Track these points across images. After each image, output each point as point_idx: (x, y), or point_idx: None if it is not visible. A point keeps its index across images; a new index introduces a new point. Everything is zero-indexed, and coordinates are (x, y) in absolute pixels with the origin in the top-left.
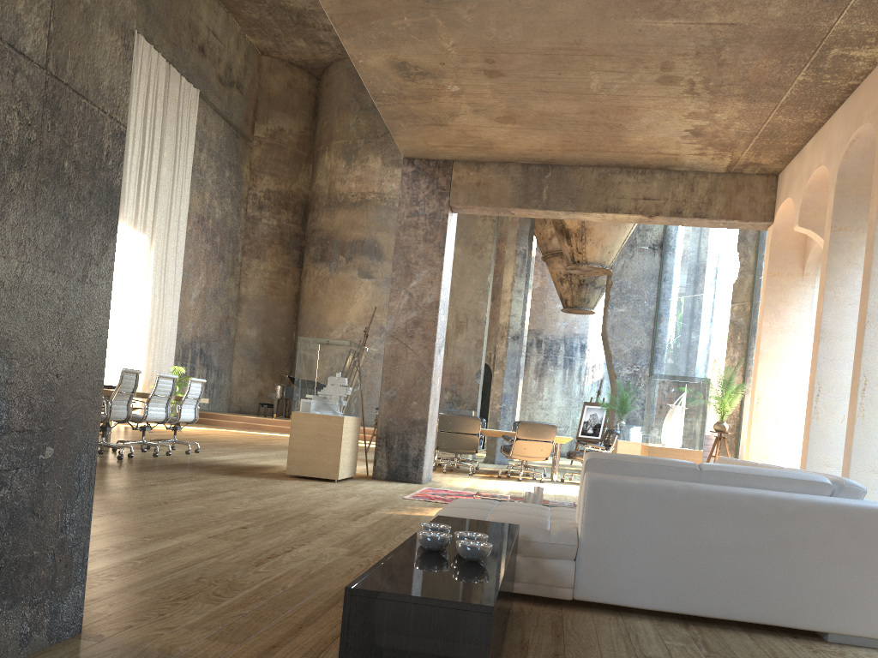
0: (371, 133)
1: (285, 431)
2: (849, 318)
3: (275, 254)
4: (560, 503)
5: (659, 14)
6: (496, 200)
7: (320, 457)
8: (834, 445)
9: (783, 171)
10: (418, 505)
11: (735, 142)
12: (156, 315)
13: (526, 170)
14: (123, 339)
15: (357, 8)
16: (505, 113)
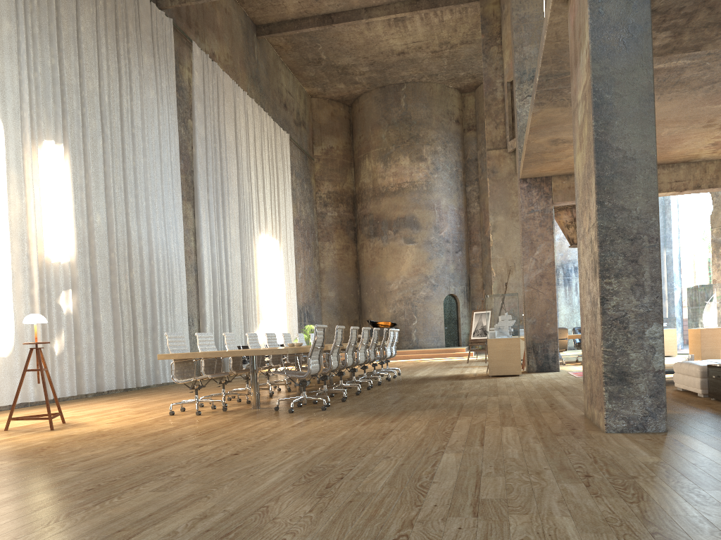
0: (399, 140)
1: None
2: None
3: (339, 236)
4: None
5: (717, 103)
6: None
7: (508, 362)
8: None
9: None
10: None
11: None
12: (287, 293)
13: None
14: (275, 312)
15: (548, 123)
16: None
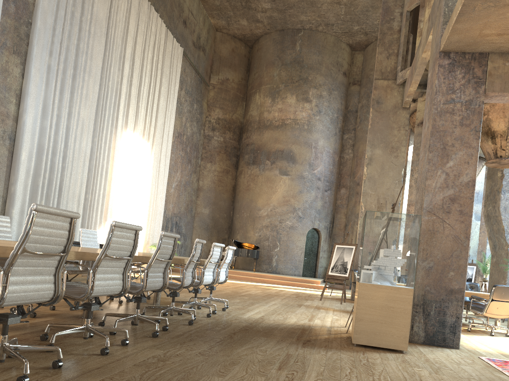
0: (289, 80)
1: (233, 278)
2: None
3: (221, 159)
4: None
5: None
6: None
7: (388, 327)
8: None
9: None
10: None
11: None
12: (152, 198)
13: None
14: (133, 214)
15: None
16: None
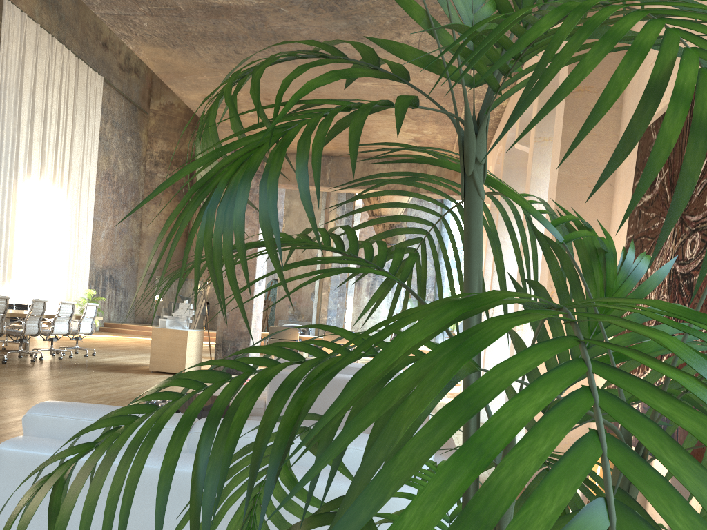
0: None
1: None
2: None
3: (169, 200)
4: None
5: (361, 80)
6: (295, 180)
7: (172, 358)
8: None
9: None
10: None
11: (444, 146)
12: (73, 250)
13: None
14: (46, 270)
15: (172, 70)
16: None
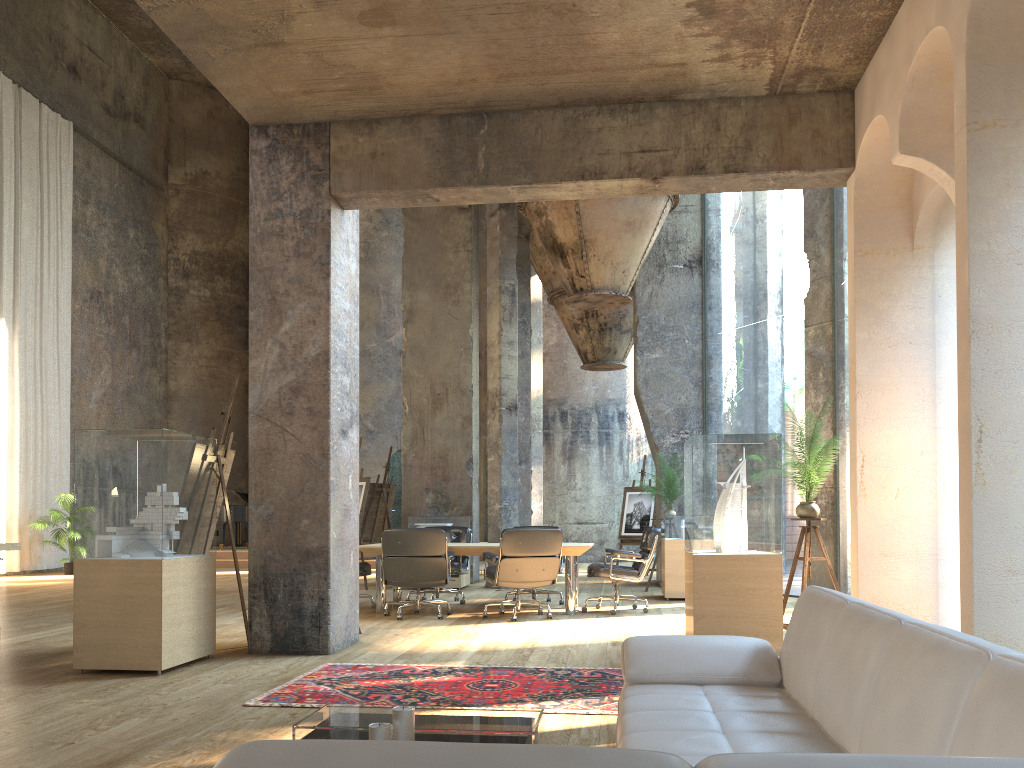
0: None
1: (233, 566)
2: (1021, 289)
3: (212, 333)
4: (482, 721)
5: None
6: (405, 179)
7: (128, 633)
8: (1022, 533)
9: (861, 80)
10: (254, 723)
11: (776, 23)
12: (33, 427)
13: (448, 126)
14: None
15: None
16: (370, 1)
